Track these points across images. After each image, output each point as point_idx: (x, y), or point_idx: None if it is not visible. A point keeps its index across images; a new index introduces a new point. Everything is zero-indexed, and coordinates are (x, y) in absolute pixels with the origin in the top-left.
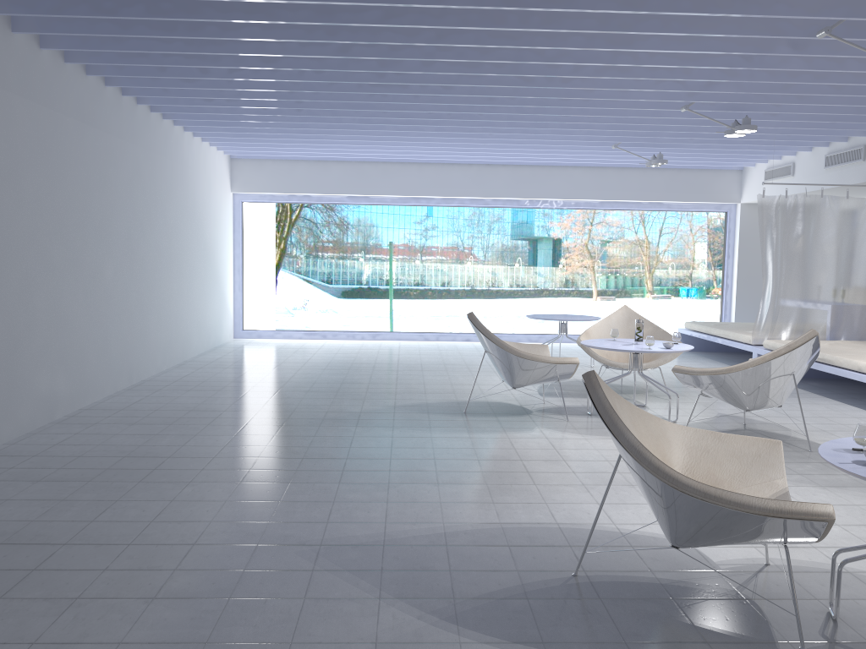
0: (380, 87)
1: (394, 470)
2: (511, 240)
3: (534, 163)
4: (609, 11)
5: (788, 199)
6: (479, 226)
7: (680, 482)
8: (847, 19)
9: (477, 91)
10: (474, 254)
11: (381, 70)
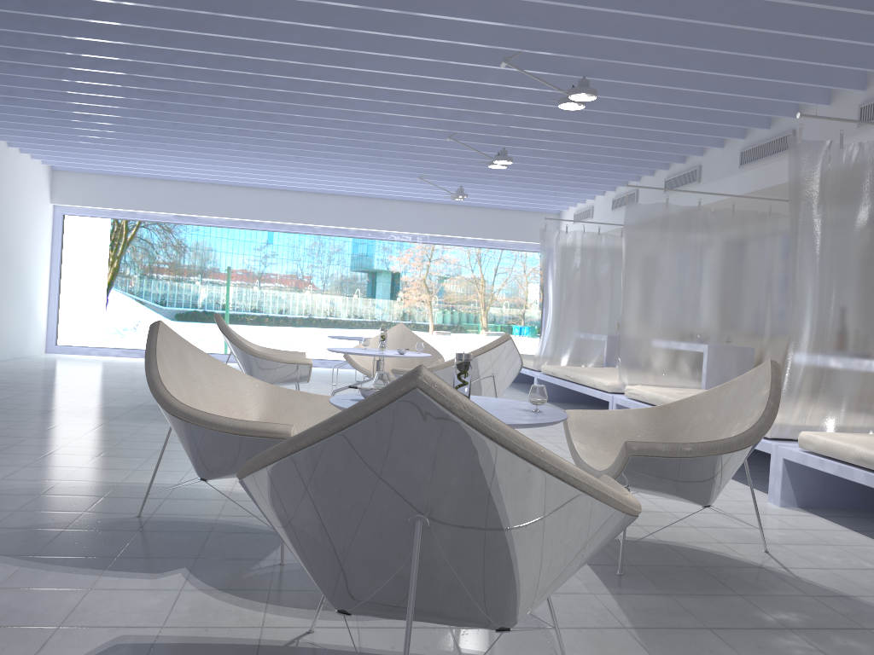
0: (149, 94)
1: (68, 446)
2: (350, 271)
3: (363, 194)
4: (298, 23)
5: (568, 234)
6: (320, 256)
7: (172, 406)
8: (516, 50)
9: (246, 106)
10: (314, 283)
11: (132, 73)
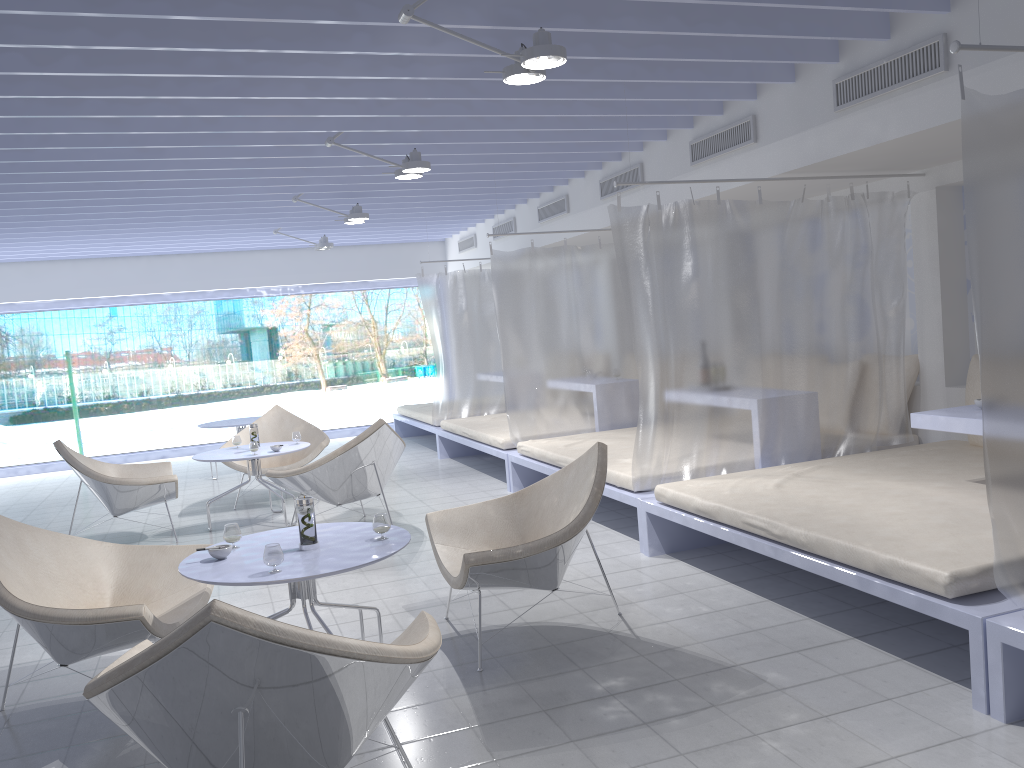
0: None
1: None
2: (218, 334)
3: (215, 250)
4: (92, 132)
5: (448, 275)
6: (178, 322)
7: (17, 607)
8: (338, 131)
9: (51, 195)
10: (176, 355)
11: None
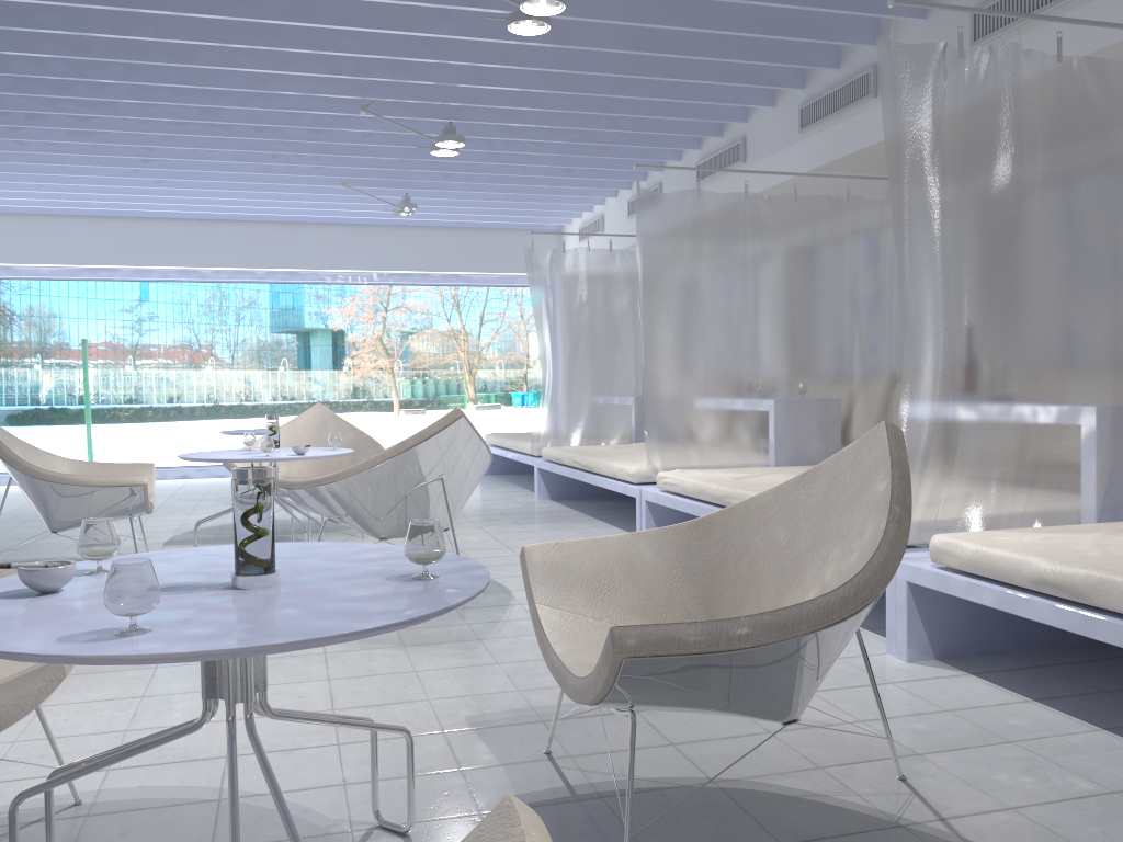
0: None
1: None
2: (271, 333)
3: (271, 218)
4: None
5: (567, 254)
6: (223, 315)
7: None
8: None
9: (14, 68)
10: (217, 355)
11: None
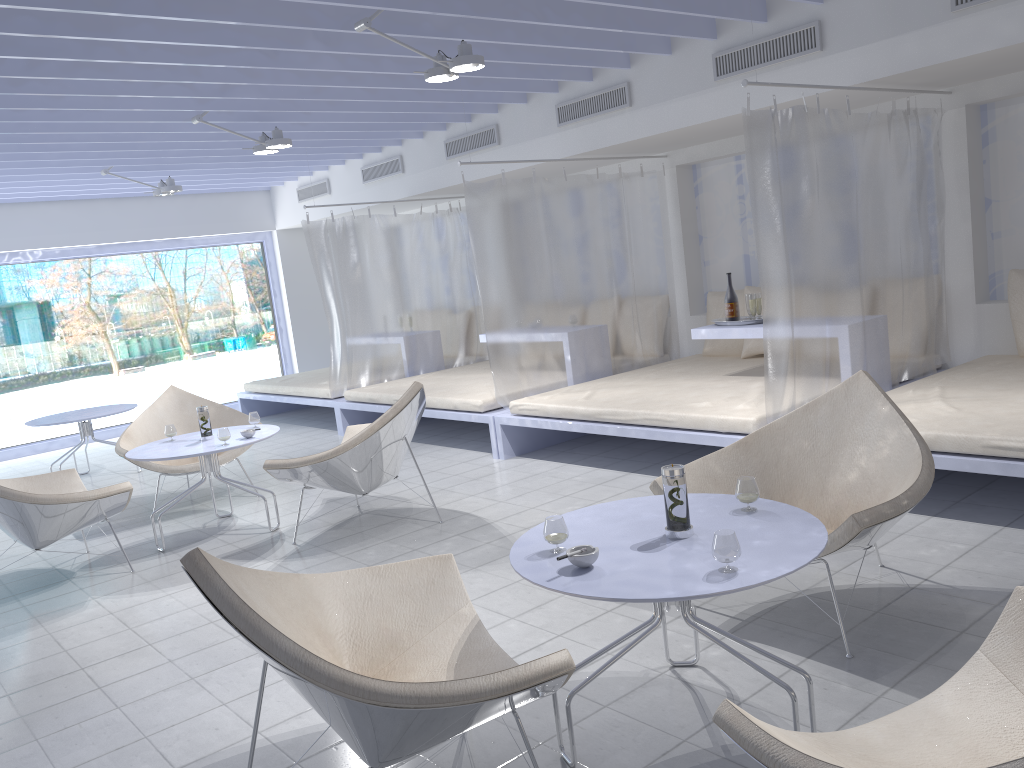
0: None
1: None
2: None
3: None
4: None
5: (336, 222)
6: None
7: (380, 693)
8: (388, 9)
9: None
10: None
11: None
